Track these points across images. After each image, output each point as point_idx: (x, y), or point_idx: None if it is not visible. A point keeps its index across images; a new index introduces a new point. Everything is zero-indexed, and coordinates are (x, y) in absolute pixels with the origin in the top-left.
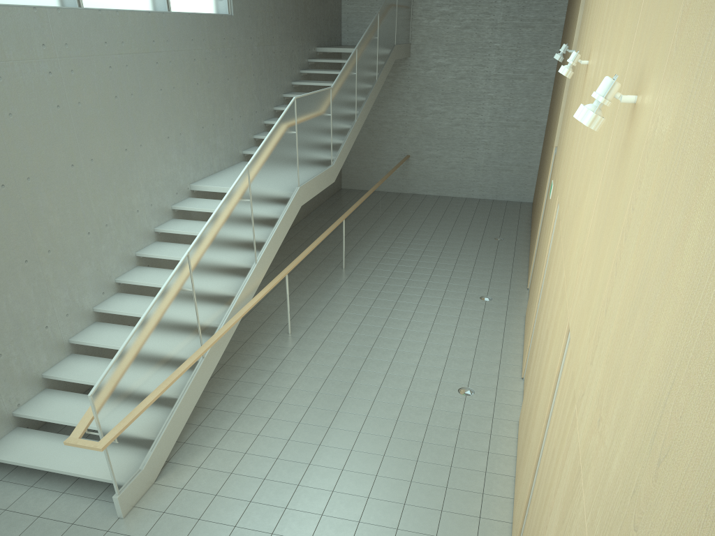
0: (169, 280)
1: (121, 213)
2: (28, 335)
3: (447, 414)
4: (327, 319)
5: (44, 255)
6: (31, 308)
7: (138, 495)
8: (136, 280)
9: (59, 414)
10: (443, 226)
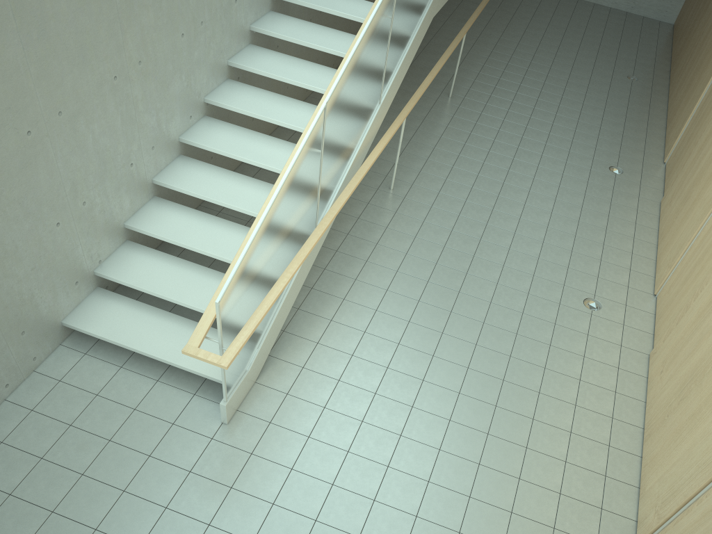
0: (304, 143)
1: (218, 4)
2: (113, 176)
3: (571, 334)
4: (433, 173)
5: (134, 69)
6: (117, 141)
7: (241, 398)
8: (230, 105)
9: (147, 281)
10: (567, 47)
